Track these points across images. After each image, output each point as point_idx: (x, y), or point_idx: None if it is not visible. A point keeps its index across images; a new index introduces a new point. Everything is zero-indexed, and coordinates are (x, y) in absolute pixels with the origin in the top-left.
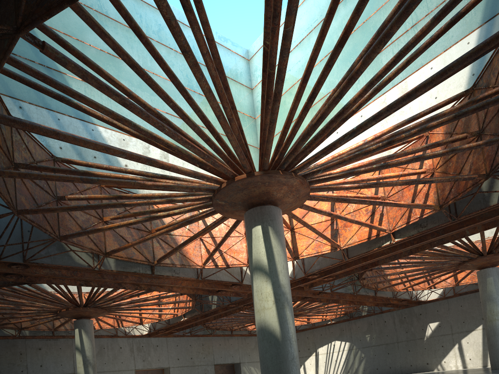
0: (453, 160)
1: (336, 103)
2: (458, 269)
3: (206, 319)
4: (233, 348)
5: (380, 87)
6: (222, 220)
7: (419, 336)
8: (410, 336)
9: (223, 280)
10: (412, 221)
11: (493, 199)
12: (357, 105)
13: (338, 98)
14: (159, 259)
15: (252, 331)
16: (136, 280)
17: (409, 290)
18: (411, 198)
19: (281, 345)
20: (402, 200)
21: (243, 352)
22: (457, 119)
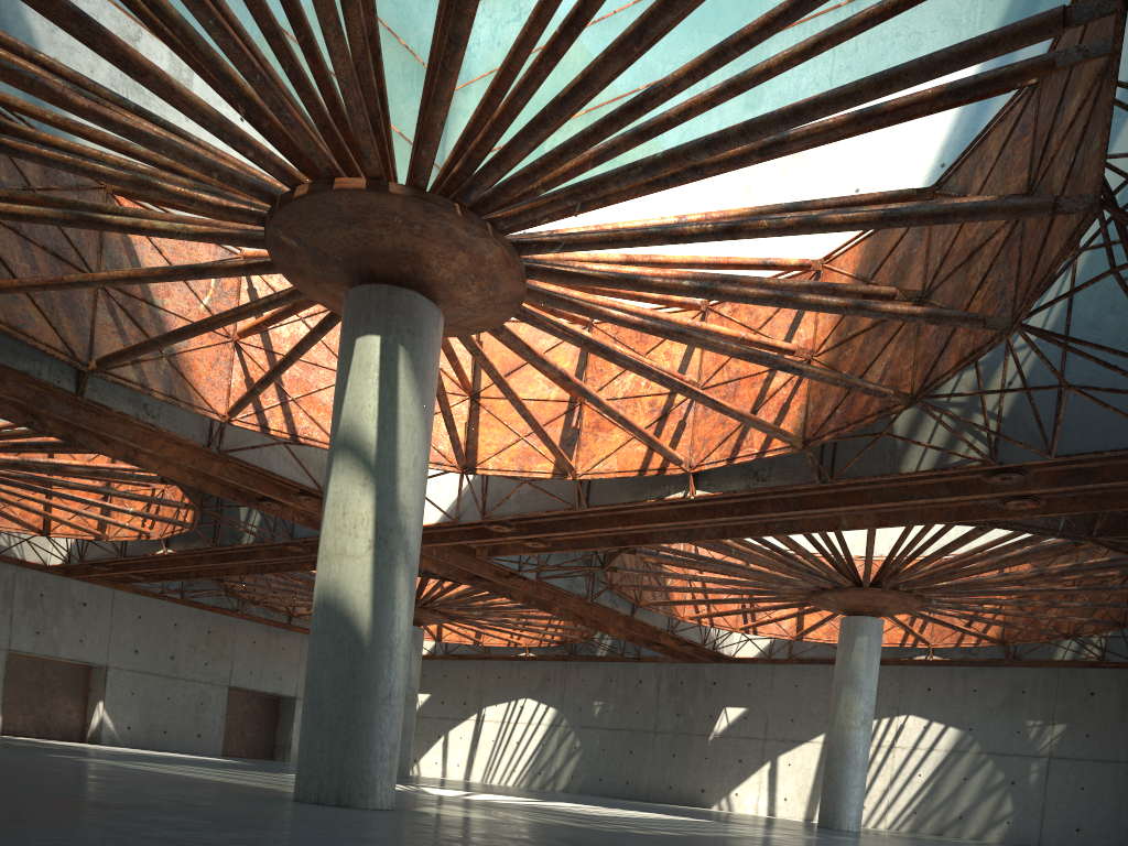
0: (856, 345)
1: (626, 56)
2: (809, 604)
3: (227, 569)
4: (285, 660)
5: (743, 83)
6: (291, 300)
7: (700, 729)
8: (683, 725)
9: (277, 472)
10: (740, 459)
11: (911, 460)
12: (682, 109)
13: (633, 42)
14: (103, 359)
15: None
16: (28, 400)
17: (703, 625)
18: (751, 405)
19: (366, 657)
20: (733, 404)
21: None
22: (885, 227)
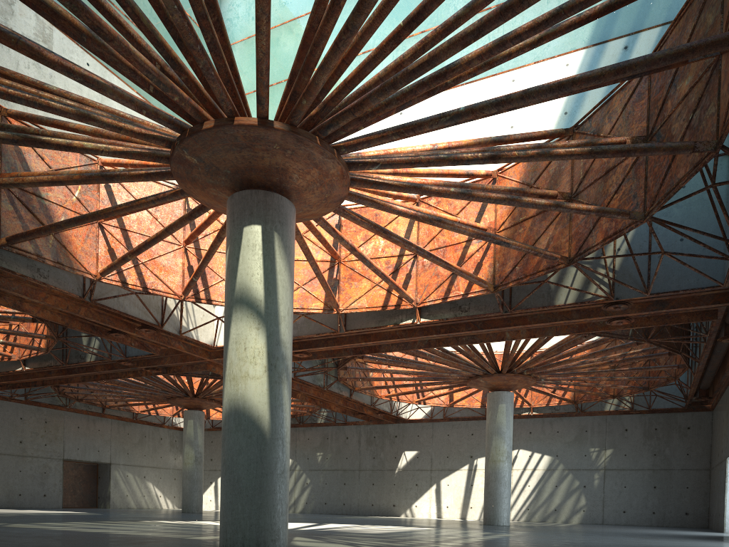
0: (526, 225)
1: (464, 46)
2: (465, 384)
3: (67, 378)
4: (101, 438)
5: (494, 62)
6: (174, 198)
7: (389, 466)
8: (378, 464)
9: (130, 313)
10: (451, 298)
11: (560, 297)
12: (455, 77)
13: (472, 37)
14: (12, 237)
15: (139, 416)
16: None
17: (393, 400)
18: (455, 263)
19: (268, 446)
20: None
21: (119, 448)
22: (591, 157)
